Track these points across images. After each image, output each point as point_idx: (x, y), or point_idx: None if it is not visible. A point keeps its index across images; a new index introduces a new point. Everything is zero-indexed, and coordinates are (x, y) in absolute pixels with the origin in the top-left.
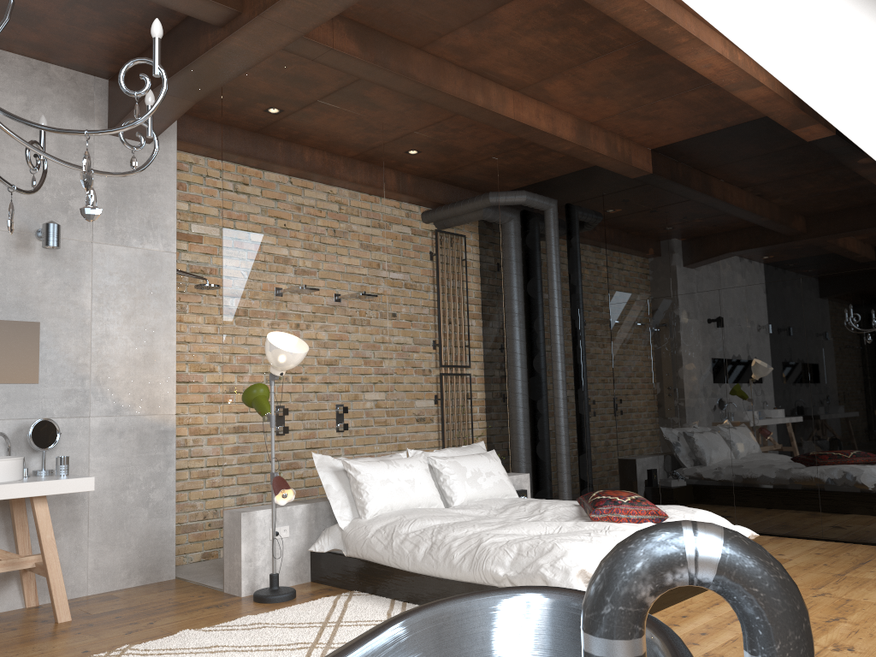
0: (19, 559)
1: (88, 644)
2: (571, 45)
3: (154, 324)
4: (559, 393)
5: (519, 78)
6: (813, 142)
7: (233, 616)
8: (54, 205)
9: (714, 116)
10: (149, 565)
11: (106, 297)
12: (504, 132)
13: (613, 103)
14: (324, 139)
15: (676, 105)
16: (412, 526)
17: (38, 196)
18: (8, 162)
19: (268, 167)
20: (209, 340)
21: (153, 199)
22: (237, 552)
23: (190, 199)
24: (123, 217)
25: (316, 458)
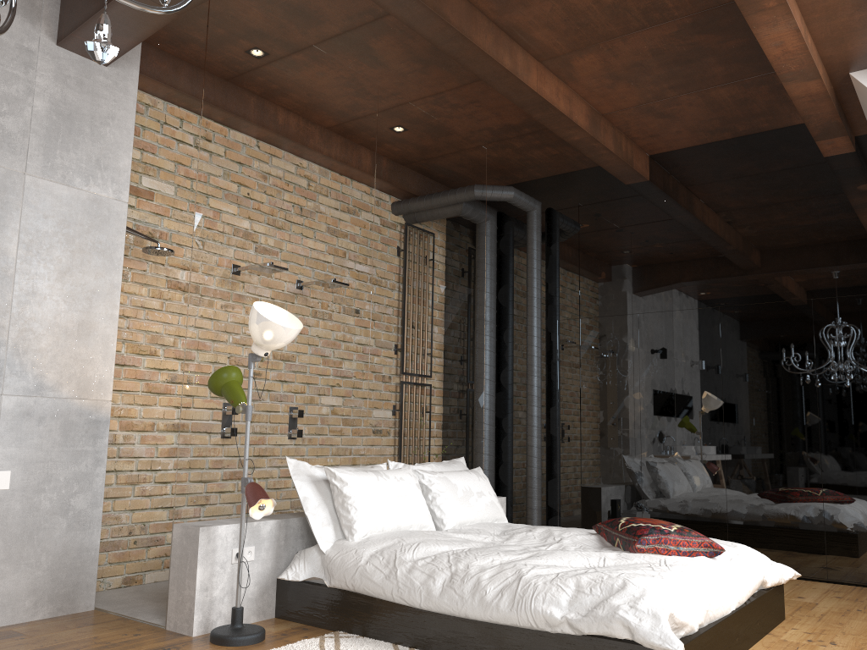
0: None
1: None
2: (623, 8)
3: (94, 286)
4: (534, 410)
5: (550, 45)
6: (830, 158)
7: None
8: None
9: (729, 122)
10: (62, 591)
11: (37, 244)
12: (506, 115)
13: (635, 91)
14: (317, 91)
15: (697, 103)
16: (417, 552)
17: None
18: None
19: (254, 110)
20: (152, 317)
21: (105, 134)
22: (190, 578)
23: (143, 147)
24: (67, 149)
25: (290, 464)
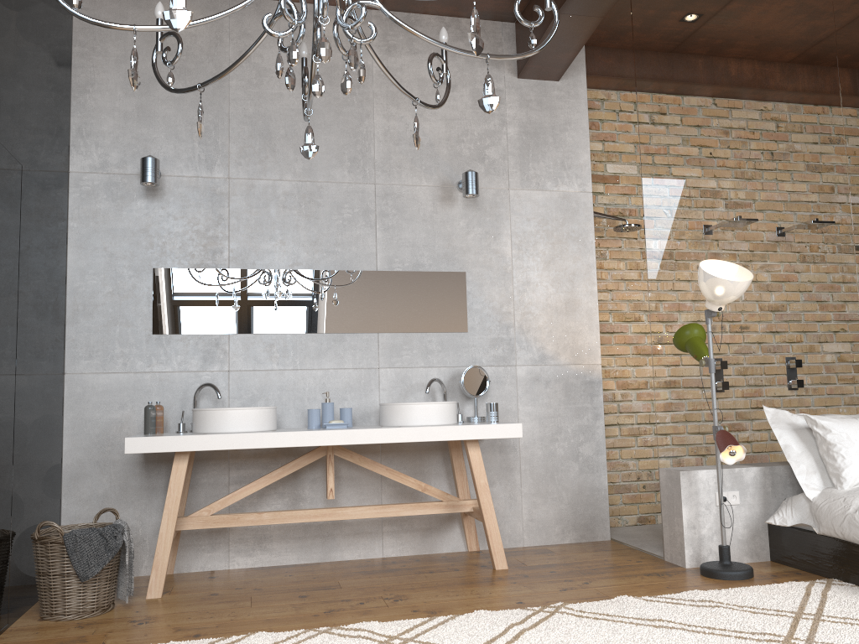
0: (458, 502)
1: (522, 595)
2: None
3: (573, 269)
4: None
5: None
6: None
7: (677, 588)
8: (471, 156)
9: None
10: (582, 522)
11: (524, 243)
12: None
13: None
14: (755, 34)
15: None
16: None
17: (457, 149)
18: (430, 120)
19: (688, 77)
20: (632, 287)
21: (565, 138)
22: (677, 516)
23: (603, 138)
24: (536, 161)
25: (768, 413)
